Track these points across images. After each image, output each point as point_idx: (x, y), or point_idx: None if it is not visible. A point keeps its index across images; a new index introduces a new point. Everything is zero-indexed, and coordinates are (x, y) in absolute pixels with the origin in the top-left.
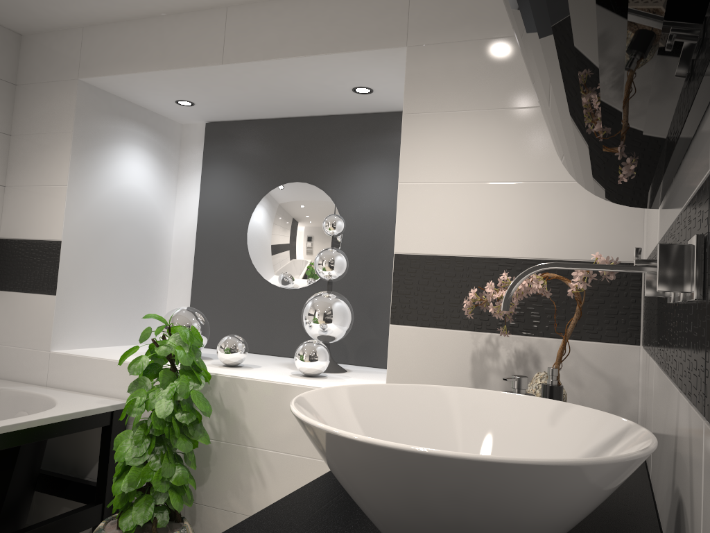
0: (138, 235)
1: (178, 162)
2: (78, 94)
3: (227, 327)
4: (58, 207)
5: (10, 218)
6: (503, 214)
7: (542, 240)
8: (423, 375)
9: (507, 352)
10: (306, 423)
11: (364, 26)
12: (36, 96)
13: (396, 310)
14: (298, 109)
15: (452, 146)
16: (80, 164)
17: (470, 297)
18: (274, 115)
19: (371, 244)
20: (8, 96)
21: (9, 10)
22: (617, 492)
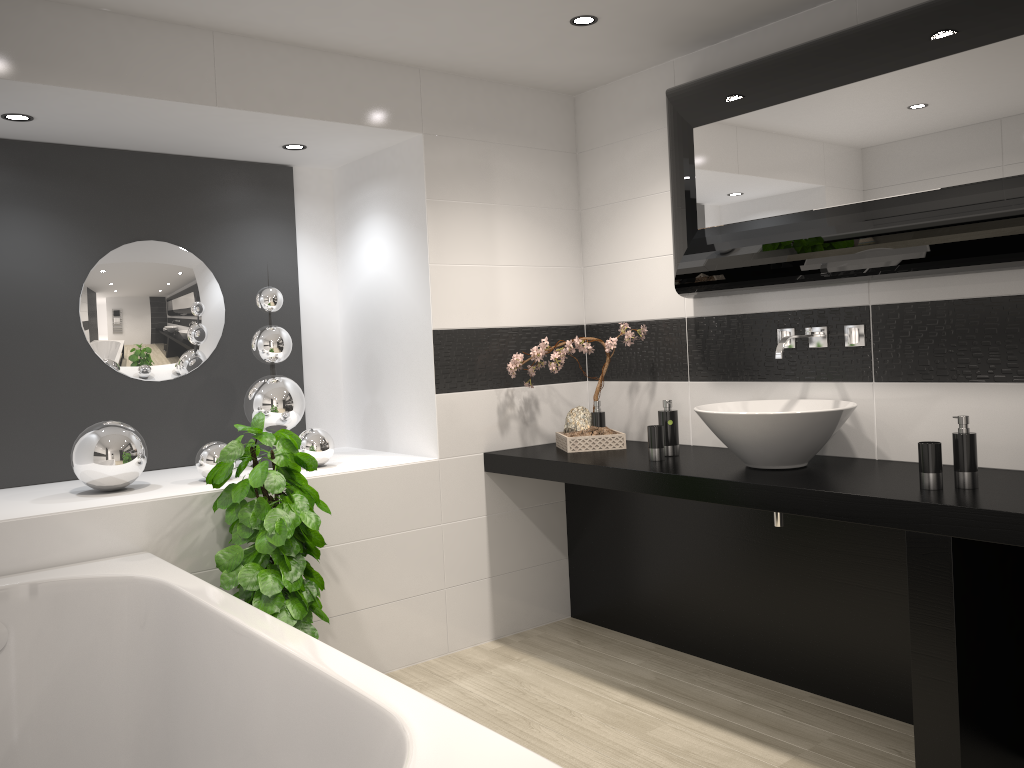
0: None
1: None
2: None
3: (62, 448)
4: None
5: None
6: (507, 291)
7: (532, 311)
8: (465, 433)
9: (519, 401)
10: (799, 413)
11: (382, 102)
12: None
13: (439, 381)
14: (166, 146)
15: (467, 233)
16: None
17: (519, 360)
18: (110, 145)
19: (263, 317)
20: None
21: None
22: (708, 449)
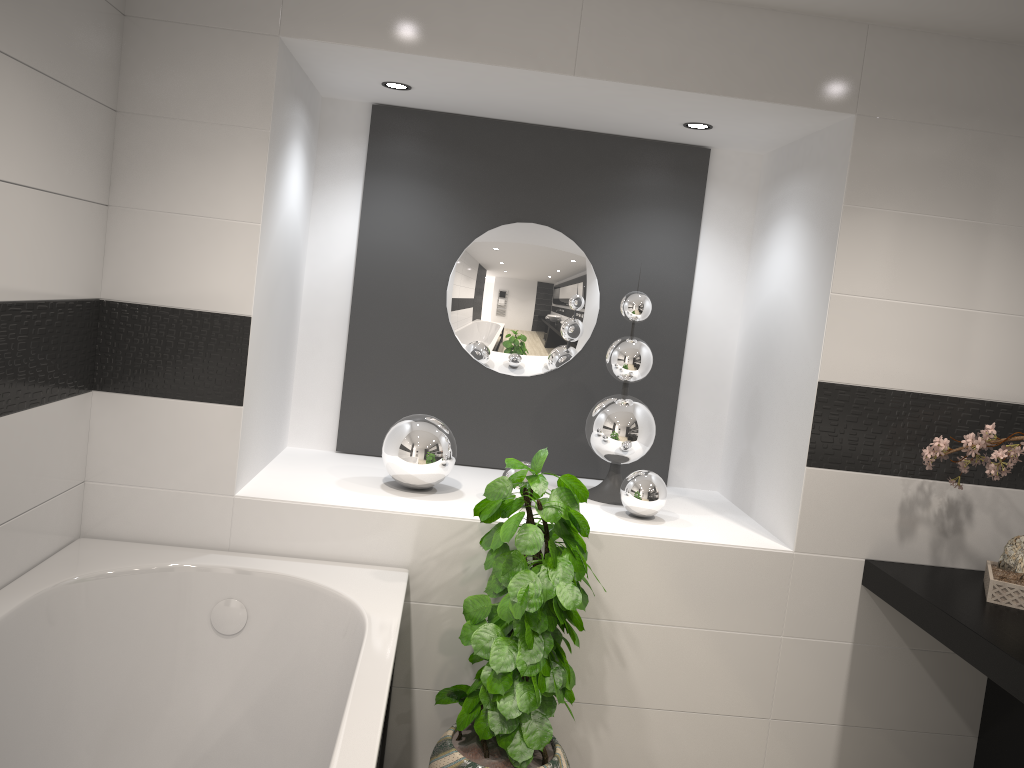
0: (288, 288)
1: (315, 160)
2: (277, 64)
3: None
4: (243, 260)
5: (127, 266)
6: (951, 345)
7: (989, 379)
8: (842, 527)
9: (938, 501)
10: None
11: (801, 71)
12: (178, 47)
13: (815, 450)
14: (558, 120)
15: (901, 256)
16: (269, 185)
17: (940, 448)
18: (504, 117)
19: (641, 323)
20: (117, 38)
21: None
22: None
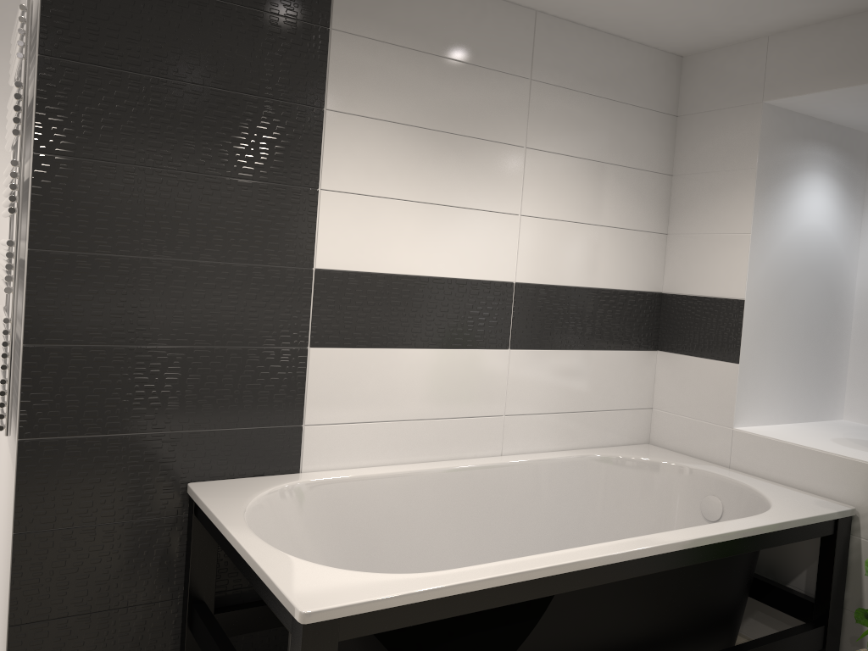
0: (818, 286)
1: (864, 185)
2: (761, 121)
3: None
4: (739, 260)
5: (675, 270)
6: None
7: None
8: None
9: None
10: None
11: None
12: (704, 127)
13: None
14: None
15: None
16: (762, 206)
17: None
18: None
19: None
20: (670, 131)
21: (684, 33)
22: None
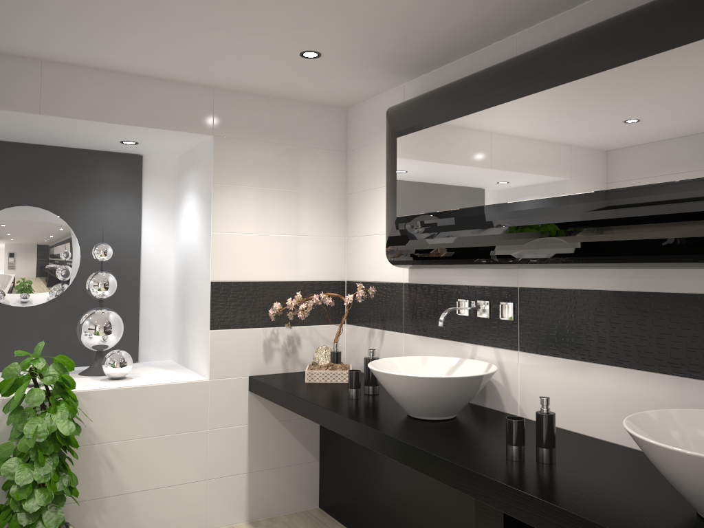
0: None
1: None
2: None
3: None
4: None
5: None
6: (278, 254)
7: (299, 270)
8: (234, 360)
9: (283, 337)
10: (431, 377)
11: (180, 112)
12: None
13: (214, 320)
14: (38, 140)
15: (246, 209)
16: None
17: (277, 308)
18: None
19: (110, 263)
20: None
21: None
22: None
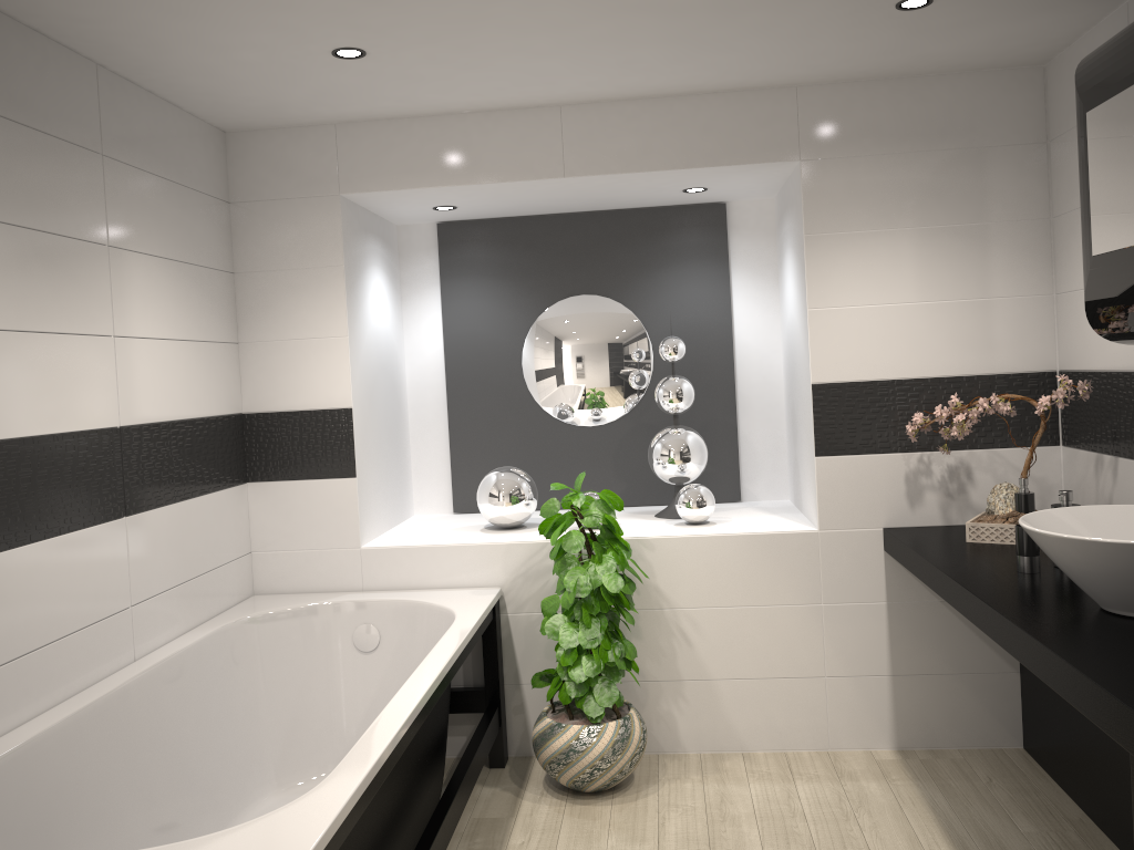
0: (388, 383)
1: (399, 277)
2: (341, 215)
3: None
4: (339, 366)
5: (257, 385)
6: (922, 334)
7: (963, 357)
8: (857, 503)
9: (939, 469)
10: (1112, 542)
11: (746, 135)
12: (270, 218)
13: (820, 442)
14: (586, 206)
15: (862, 268)
16: (351, 306)
17: (917, 422)
18: (543, 212)
19: (692, 363)
20: (226, 221)
21: (251, 111)
22: None
